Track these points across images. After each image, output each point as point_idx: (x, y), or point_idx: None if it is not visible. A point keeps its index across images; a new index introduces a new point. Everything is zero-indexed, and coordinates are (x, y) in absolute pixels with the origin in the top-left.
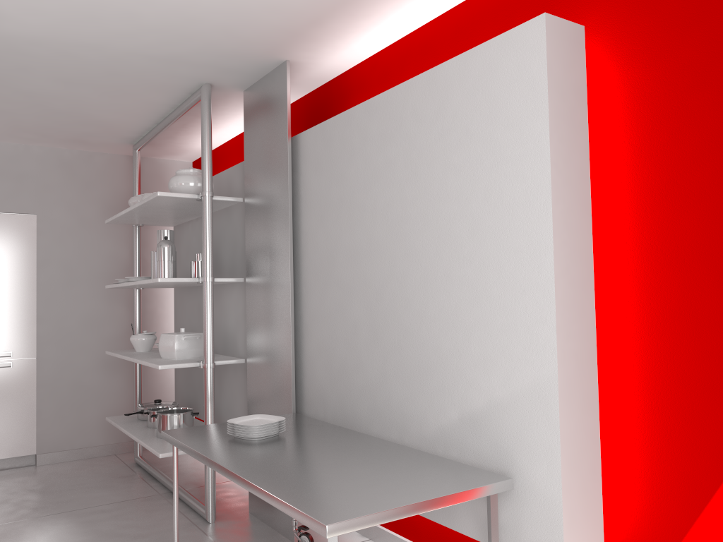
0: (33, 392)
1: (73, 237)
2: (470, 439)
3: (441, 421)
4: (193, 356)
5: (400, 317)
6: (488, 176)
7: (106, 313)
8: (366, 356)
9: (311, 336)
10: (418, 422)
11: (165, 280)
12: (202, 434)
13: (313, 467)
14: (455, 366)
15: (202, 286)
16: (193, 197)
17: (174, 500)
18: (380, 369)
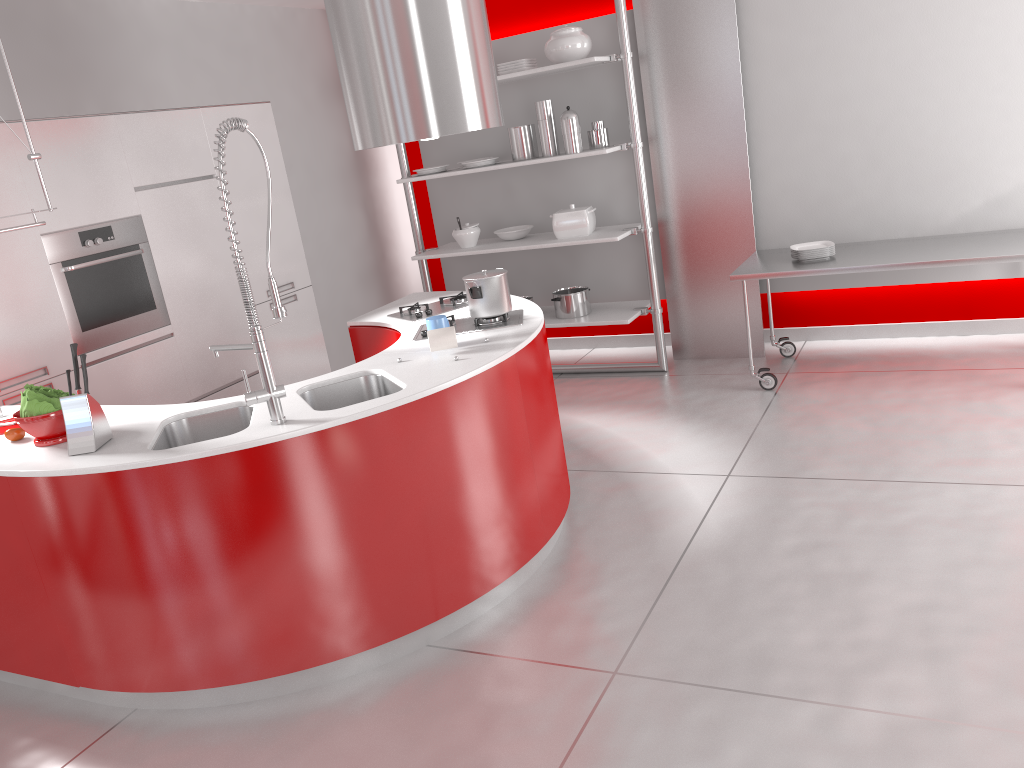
0: (319, 326)
1: (304, 128)
2: (995, 215)
3: (962, 210)
4: (592, 230)
5: (911, 143)
6: (1022, 26)
7: (349, 220)
8: (862, 182)
9: (768, 180)
10: (934, 217)
11: (609, 151)
12: (772, 267)
13: (937, 250)
14: (979, 168)
15: (635, 152)
16: (608, 60)
17: (748, 328)
18: (882, 188)
